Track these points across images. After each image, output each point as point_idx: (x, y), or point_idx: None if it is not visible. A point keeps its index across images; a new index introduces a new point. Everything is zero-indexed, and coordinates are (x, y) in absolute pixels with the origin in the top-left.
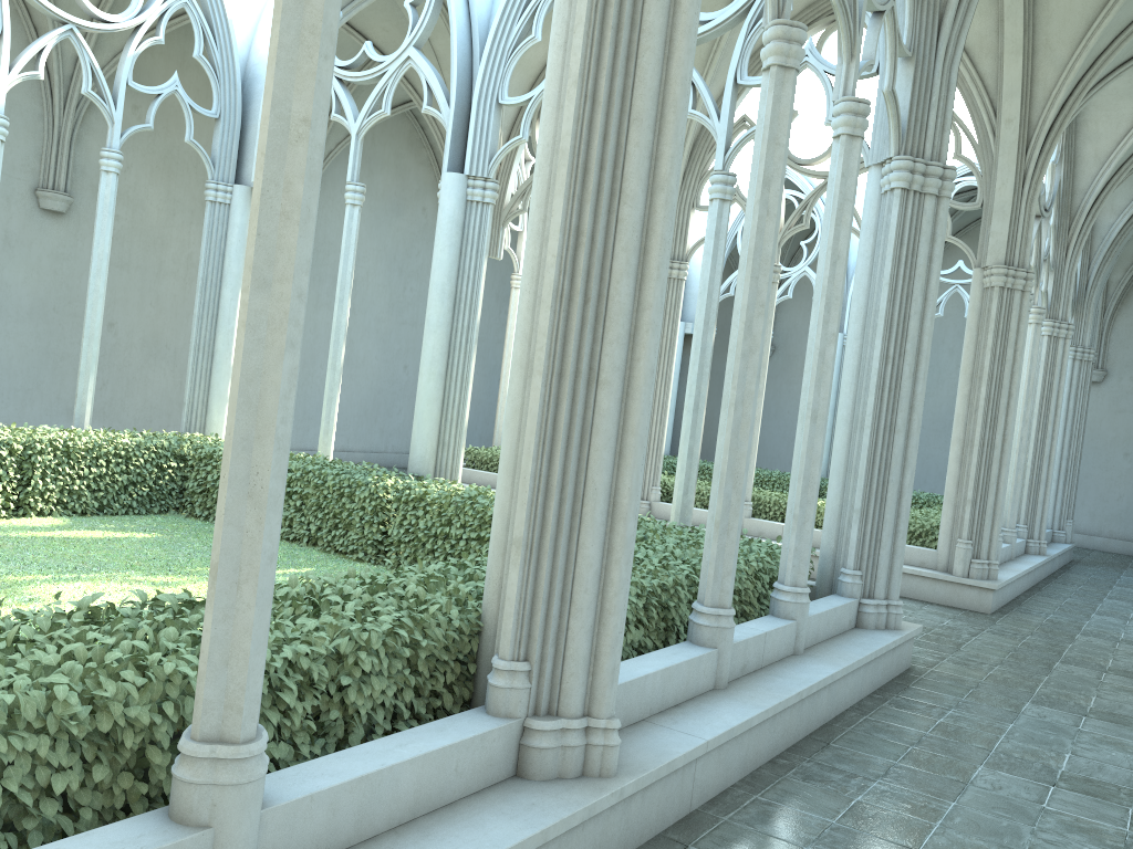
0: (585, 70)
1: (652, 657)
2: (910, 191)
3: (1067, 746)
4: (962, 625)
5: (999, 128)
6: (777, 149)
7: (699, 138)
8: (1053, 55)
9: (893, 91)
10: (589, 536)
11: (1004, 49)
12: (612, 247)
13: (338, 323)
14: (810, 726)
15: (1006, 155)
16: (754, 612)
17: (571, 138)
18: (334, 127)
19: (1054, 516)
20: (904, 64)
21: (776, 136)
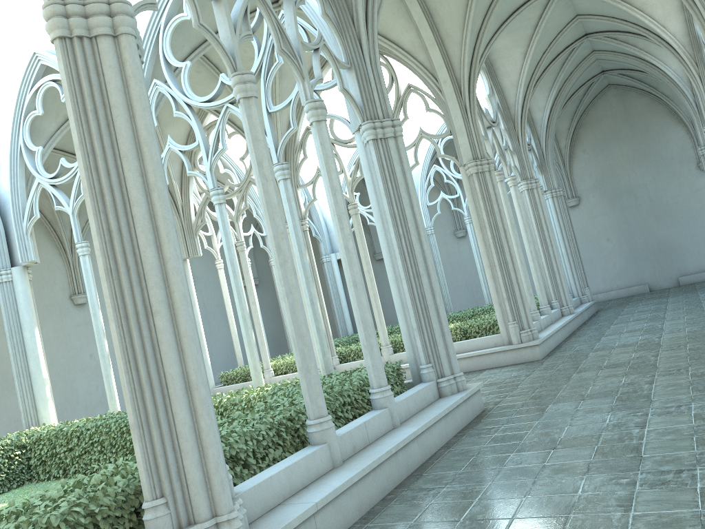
0: (82, 139)
1: (280, 463)
2: (377, 139)
3: (567, 422)
4: (522, 372)
5: (442, 87)
6: (259, 143)
7: (287, 147)
8: (453, 39)
9: (344, 88)
10: (177, 406)
11: (426, 44)
12: (134, 232)
13: (97, 328)
14: (410, 468)
15: (451, 100)
16: (366, 412)
17: (86, 180)
18: (81, 212)
19: (577, 289)
20: (349, 72)
21: (256, 136)
